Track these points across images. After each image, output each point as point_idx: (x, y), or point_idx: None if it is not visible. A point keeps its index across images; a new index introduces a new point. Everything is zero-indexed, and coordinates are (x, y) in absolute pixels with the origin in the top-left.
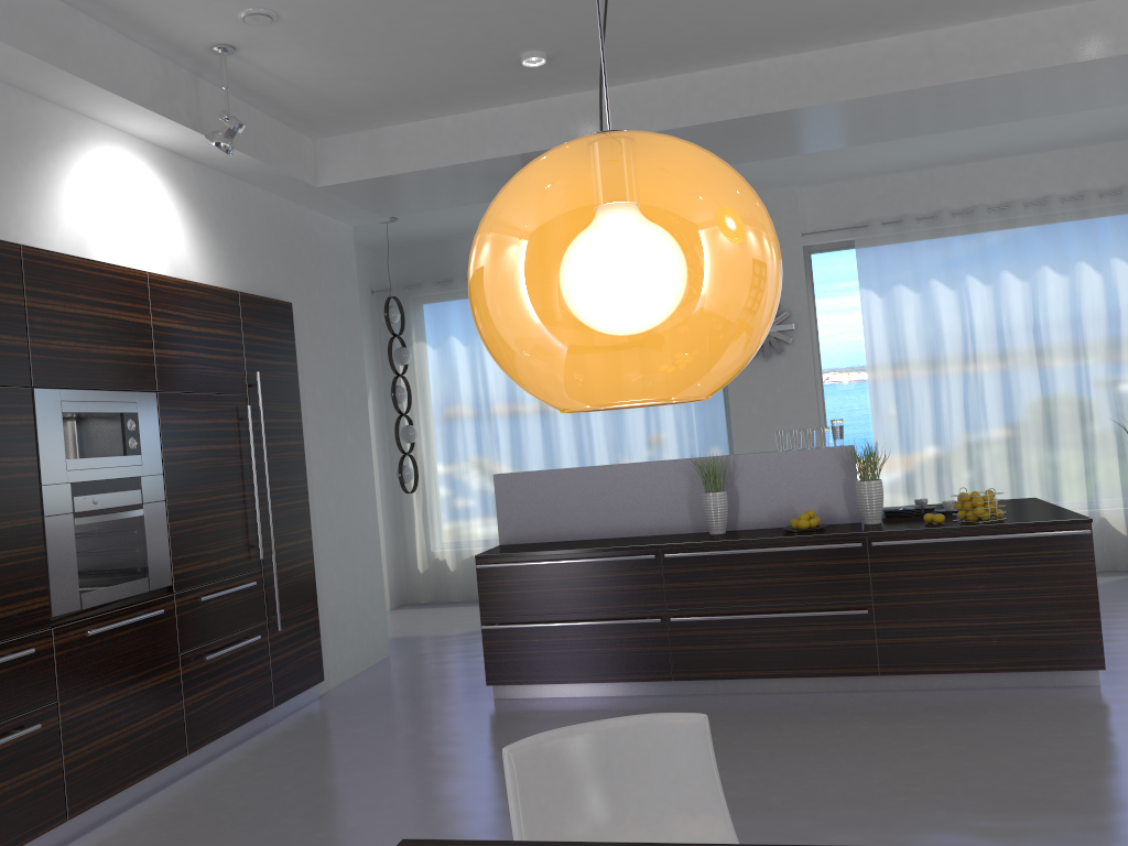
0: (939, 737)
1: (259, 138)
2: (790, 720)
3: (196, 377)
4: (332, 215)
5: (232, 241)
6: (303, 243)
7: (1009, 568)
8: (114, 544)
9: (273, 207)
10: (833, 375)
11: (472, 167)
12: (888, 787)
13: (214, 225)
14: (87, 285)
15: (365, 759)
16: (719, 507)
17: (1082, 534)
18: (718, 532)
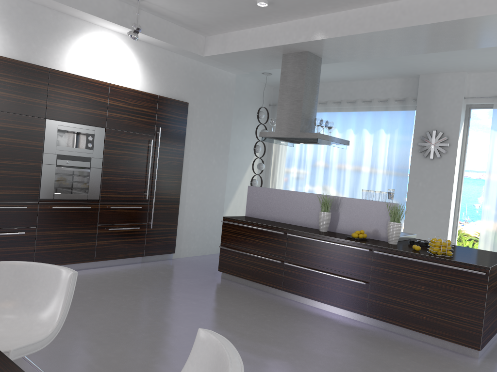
0: (350, 348)
1: (171, 34)
2: (305, 321)
3: (127, 125)
4: (222, 69)
5: (162, 75)
6: (203, 79)
7: (439, 282)
8: (73, 179)
9: (188, 63)
10: (469, 173)
11: (258, 51)
12: (288, 356)
13: (152, 68)
14: (78, 85)
15: (145, 281)
16: (324, 219)
17: (482, 274)
18: (322, 230)
